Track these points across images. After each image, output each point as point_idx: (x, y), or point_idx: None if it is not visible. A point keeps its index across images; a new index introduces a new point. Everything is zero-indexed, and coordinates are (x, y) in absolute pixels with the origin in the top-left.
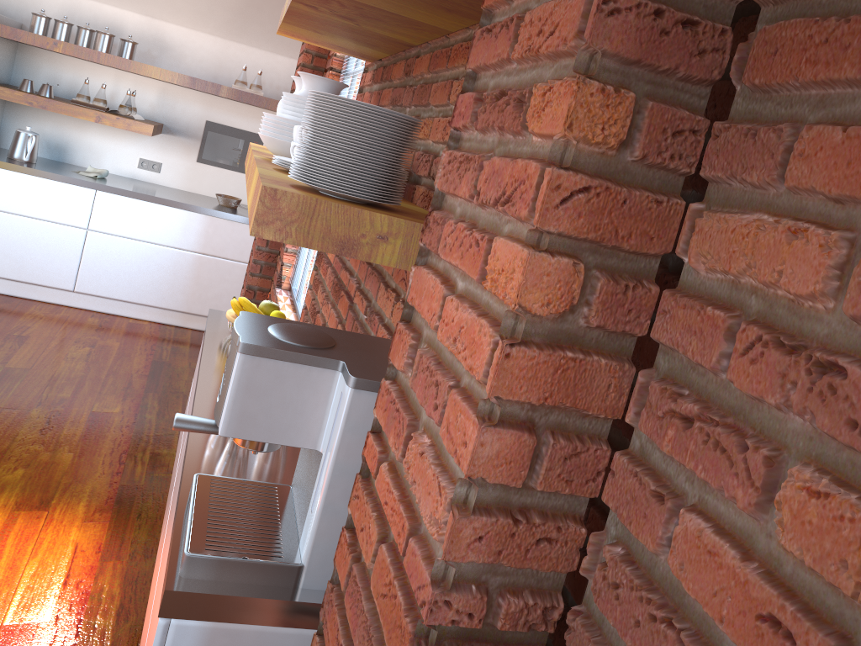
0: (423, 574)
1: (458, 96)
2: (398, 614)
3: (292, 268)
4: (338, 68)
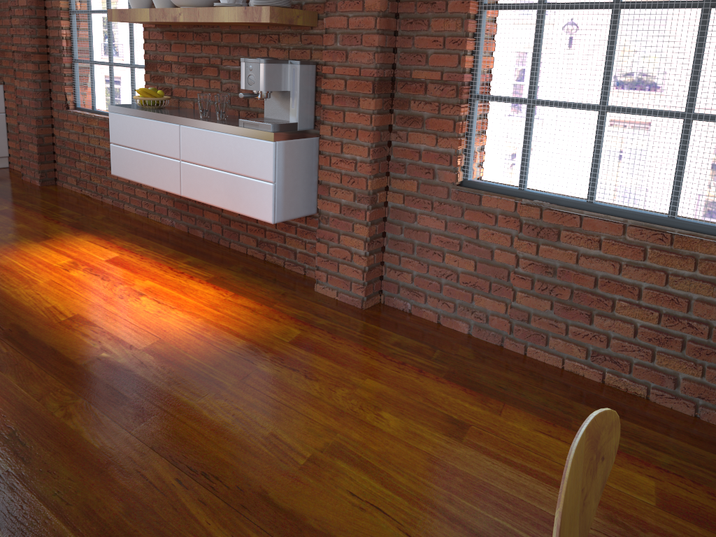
0: (370, 70)
1: None
2: (364, 84)
3: (73, 95)
4: None
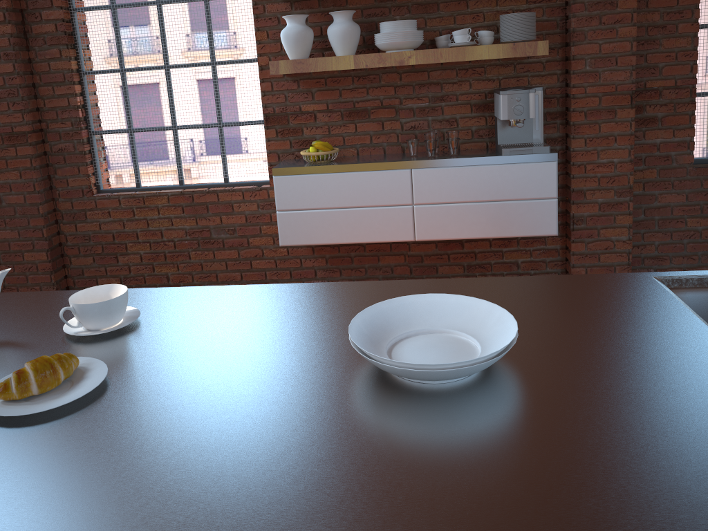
0: (628, 85)
1: (571, 5)
2: (621, 97)
3: (95, 175)
4: (65, 6)
